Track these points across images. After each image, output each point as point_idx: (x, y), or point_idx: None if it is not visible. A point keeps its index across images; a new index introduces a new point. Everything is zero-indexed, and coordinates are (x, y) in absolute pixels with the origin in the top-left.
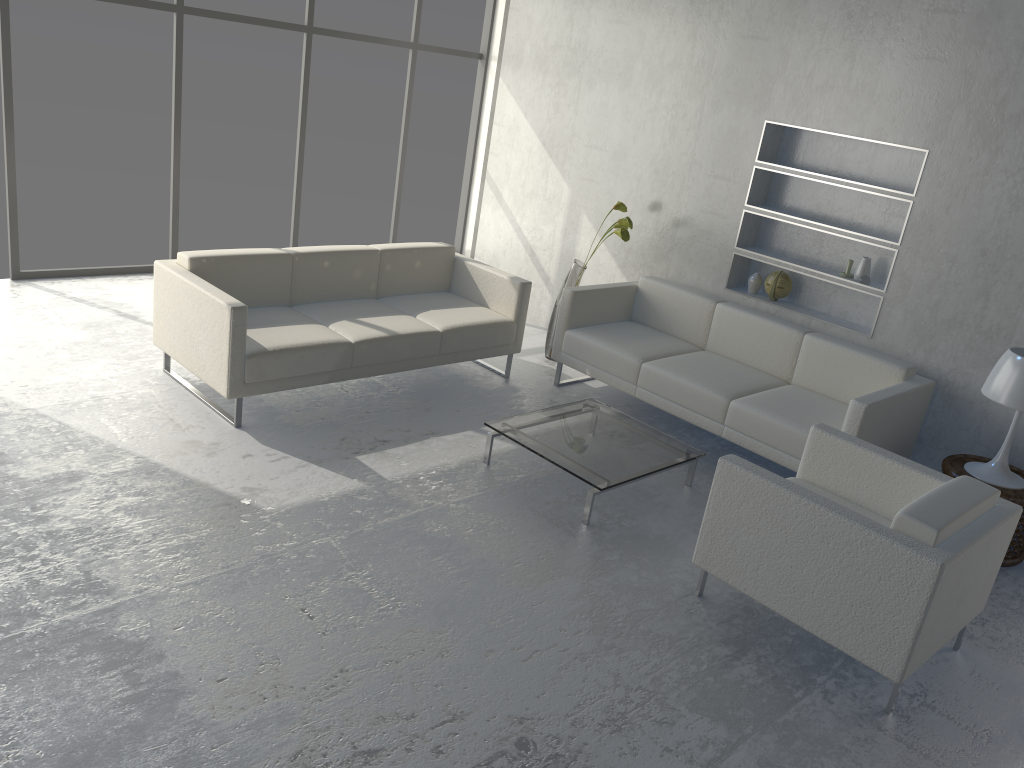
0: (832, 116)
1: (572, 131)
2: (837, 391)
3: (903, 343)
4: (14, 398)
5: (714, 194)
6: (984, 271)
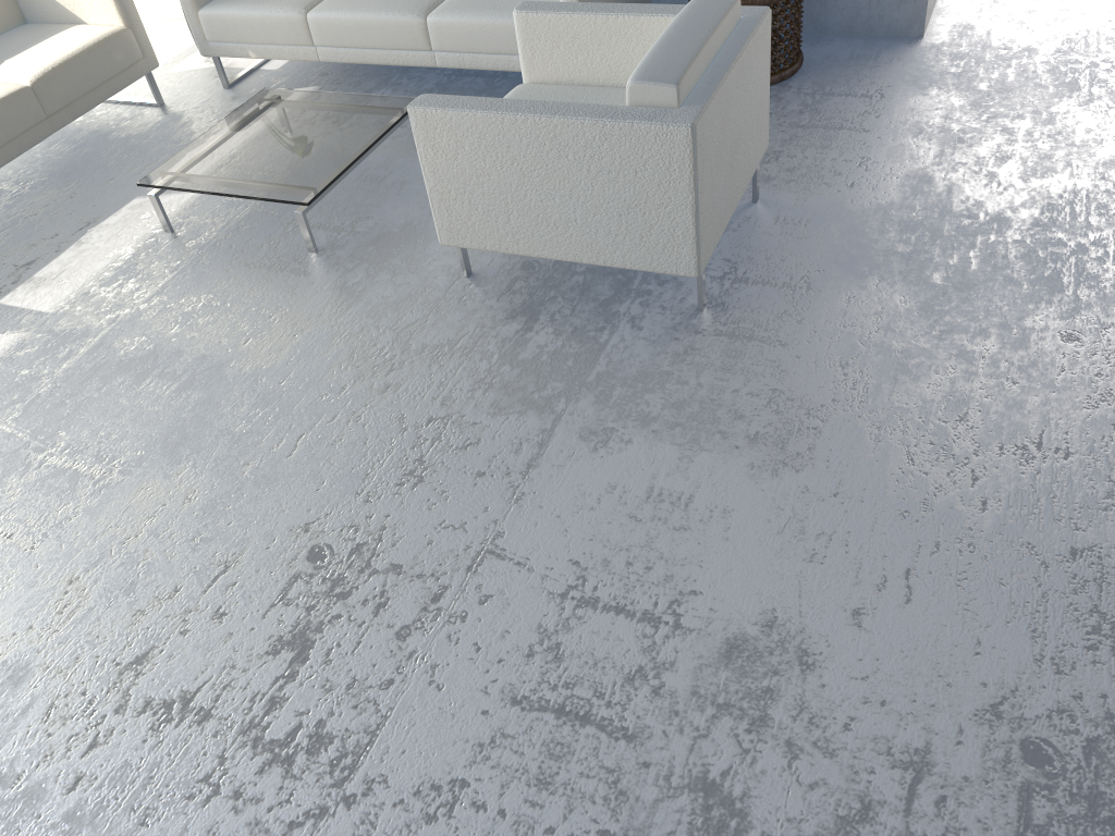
0: None
1: None
2: None
3: None
4: None
5: None
6: None
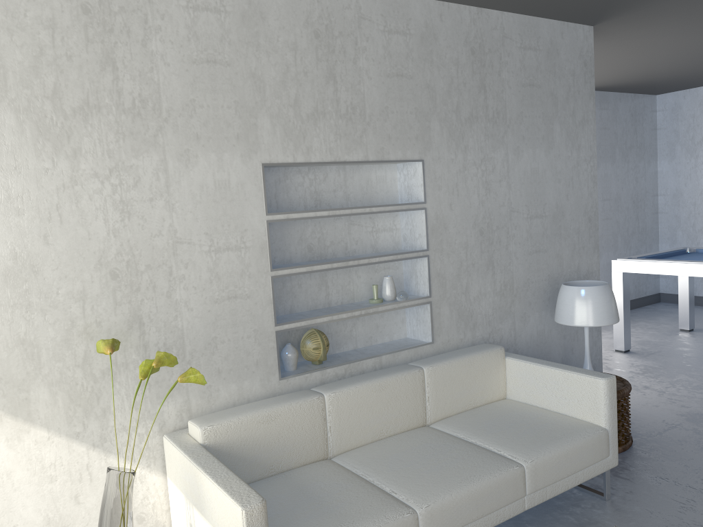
0: (334, 144)
1: None
2: (467, 401)
3: (456, 332)
4: None
5: (224, 273)
6: (485, 246)
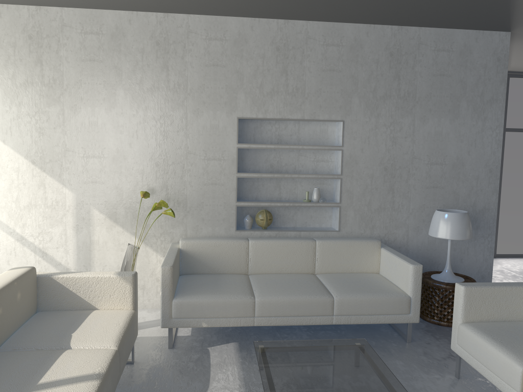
0: (282, 109)
1: (64, 147)
2: (346, 267)
3: (357, 228)
4: None
5: (211, 171)
6: (388, 178)
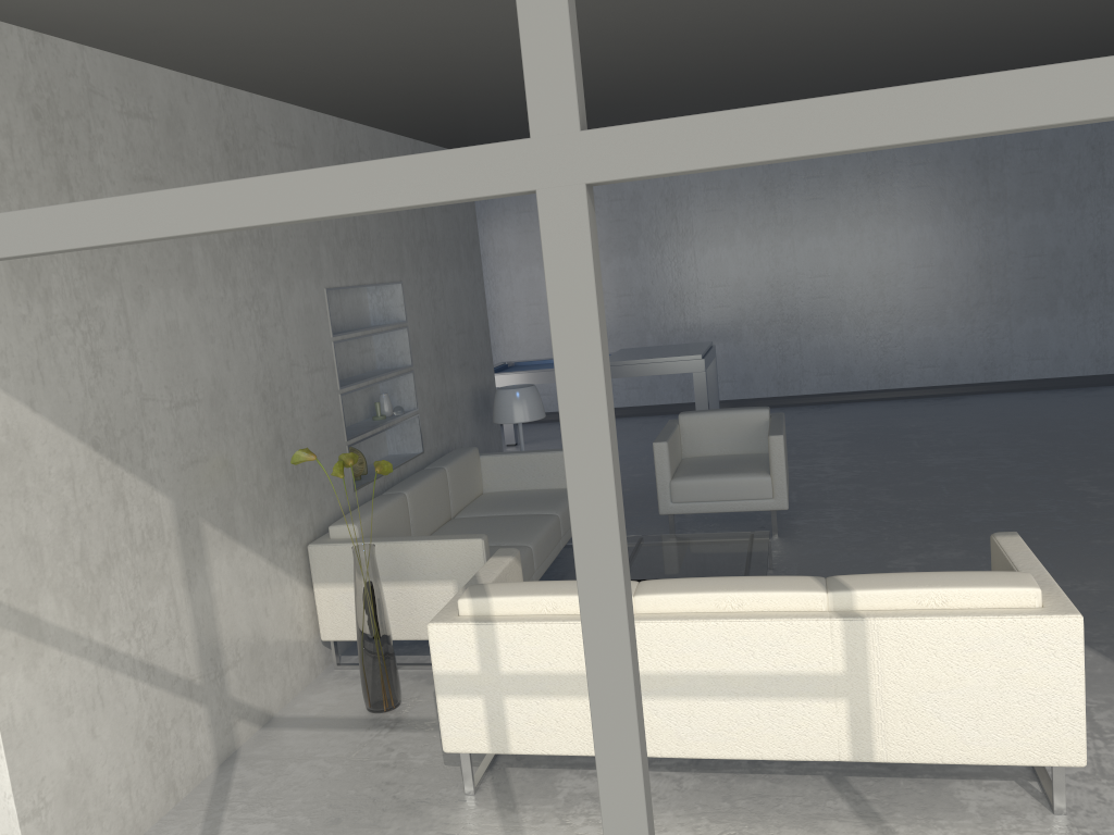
0: (358, 269)
1: (140, 394)
2: (468, 495)
3: (433, 442)
4: None
5: (317, 392)
6: (439, 360)
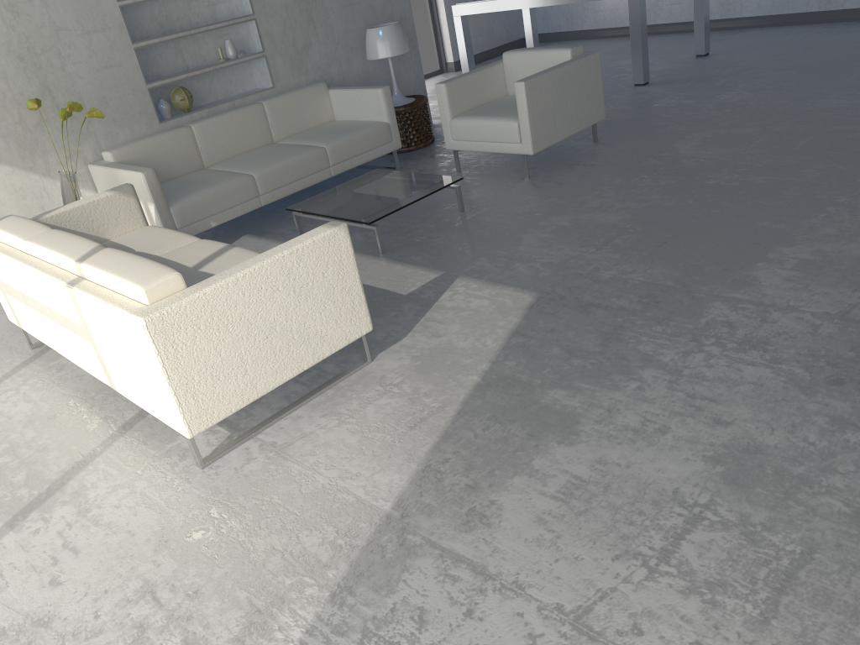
0: None
1: None
2: (303, 124)
3: (291, 78)
4: (359, 542)
5: (98, 49)
6: (303, 6)
